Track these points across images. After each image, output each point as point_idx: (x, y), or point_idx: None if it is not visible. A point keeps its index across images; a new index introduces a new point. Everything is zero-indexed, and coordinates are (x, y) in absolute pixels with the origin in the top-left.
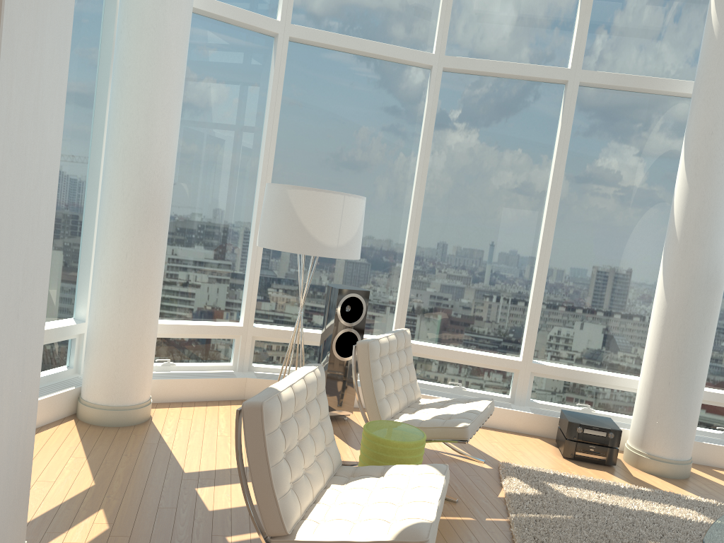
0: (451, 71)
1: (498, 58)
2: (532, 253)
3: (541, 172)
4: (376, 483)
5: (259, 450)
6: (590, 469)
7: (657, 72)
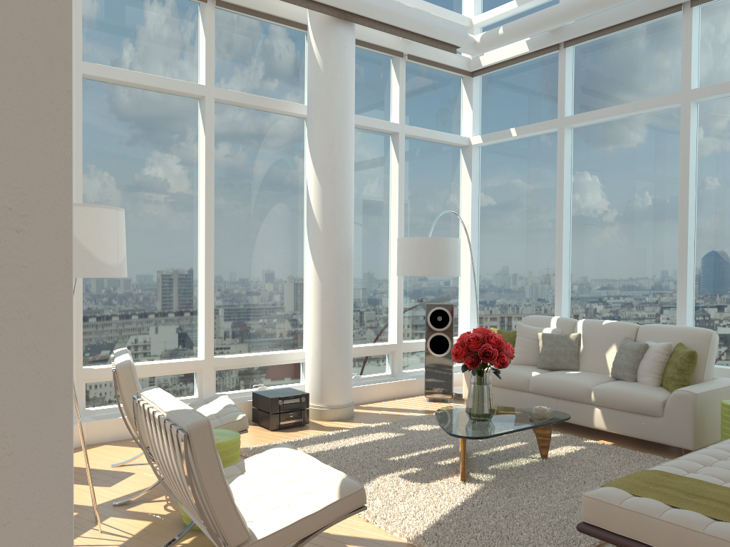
0: (88, 77)
1: (134, 69)
2: (194, 257)
3: (191, 181)
4: (253, 477)
5: (213, 467)
6: (296, 431)
7: (268, 94)
